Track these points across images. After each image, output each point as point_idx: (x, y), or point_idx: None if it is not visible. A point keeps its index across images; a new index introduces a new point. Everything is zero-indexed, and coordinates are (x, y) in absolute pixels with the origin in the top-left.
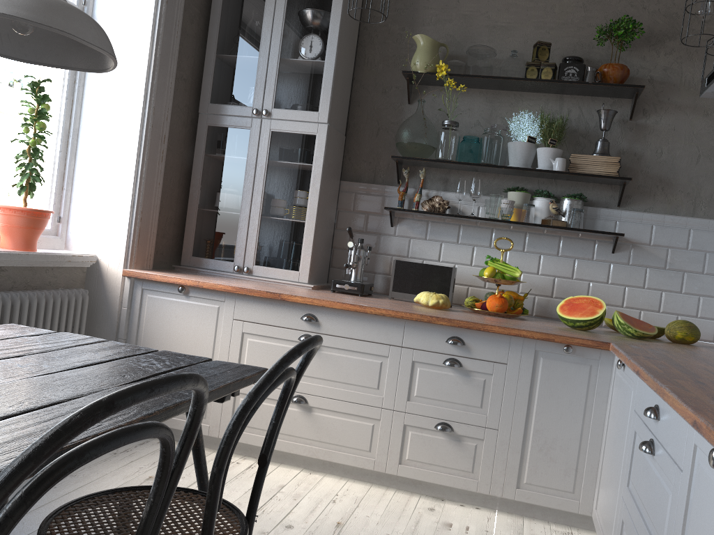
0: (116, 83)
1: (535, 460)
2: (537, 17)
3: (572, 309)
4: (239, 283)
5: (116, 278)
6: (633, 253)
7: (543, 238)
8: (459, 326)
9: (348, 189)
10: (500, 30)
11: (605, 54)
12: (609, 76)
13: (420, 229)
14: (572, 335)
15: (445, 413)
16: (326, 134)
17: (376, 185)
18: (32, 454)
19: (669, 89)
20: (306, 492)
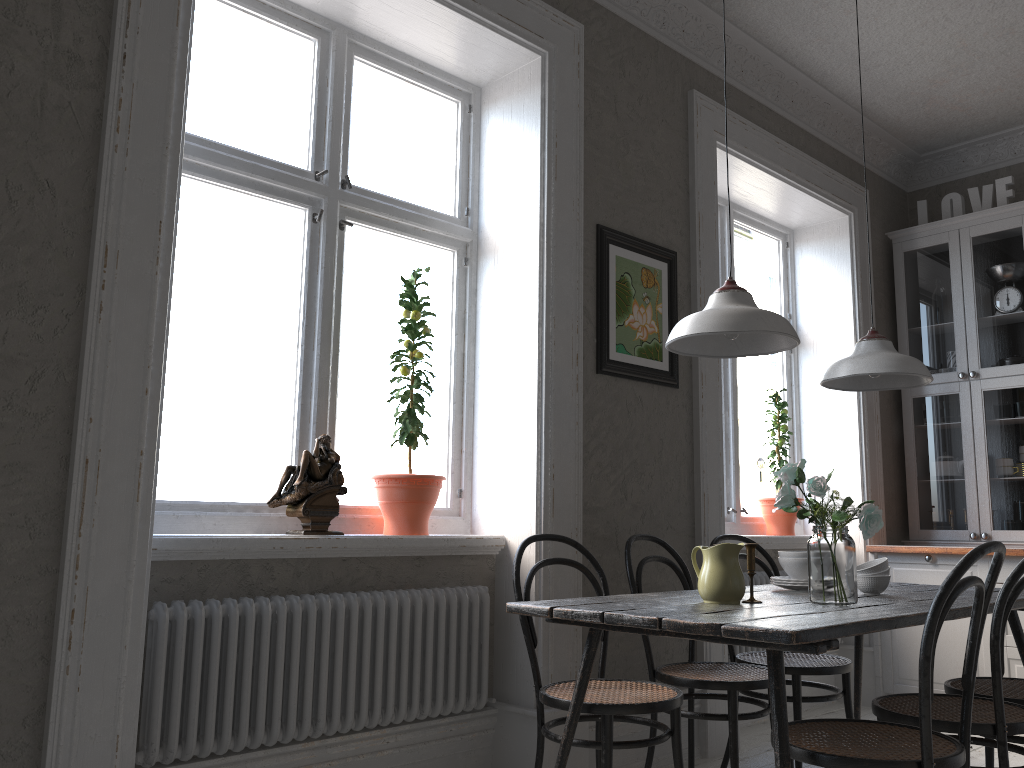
0: None
1: None
2: None
3: None
4: None
5: (858, 555)
6: None
7: None
8: None
9: None
10: None
11: None
12: None
13: None
14: None
15: None
16: None
17: None
18: (1020, 567)
19: None
20: None
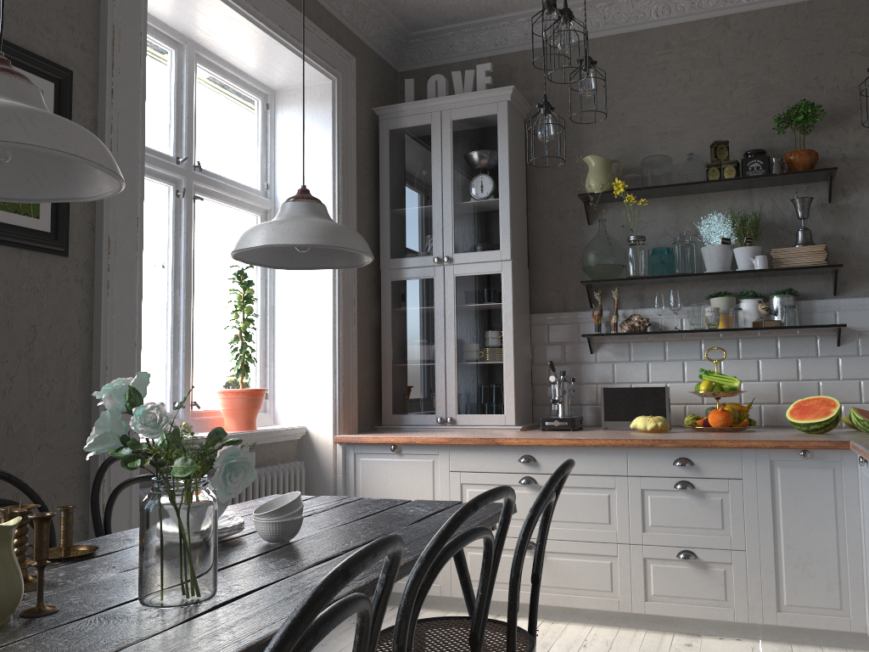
0: None
1: (792, 578)
2: (709, 116)
3: (803, 412)
4: (449, 434)
5: (327, 446)
6: (861, 342)
7: (758, 341)
8: (684, 446)
9: (539, 322)
10: (672, 135)
11: (788, 140)
12: (797, 163)
13: (623, 351)
14: (806, 439)
15: (685, 540)
16: (511, 271)
17: (568, 313)
18: (439, 539)
19: (866, 164)
20: (553, 640)
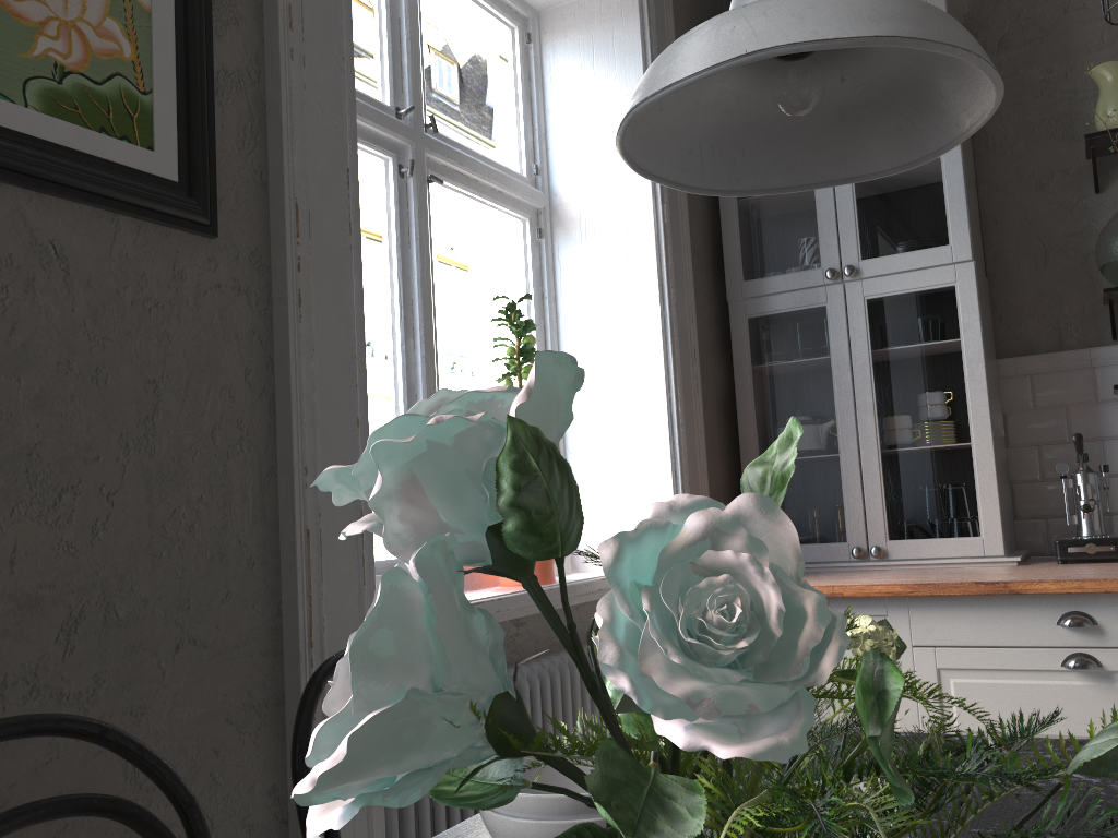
0: (608, 281)
1: None
2: None
3: None
4: (897, 577)
5: None
6: None
7: None
8: None
9: (1014, 372)
10: None
11: None
12: None
13: None
14: None
15: None
16: (975, 279)
17: (1071, 352)
18: None
19: None
20: None
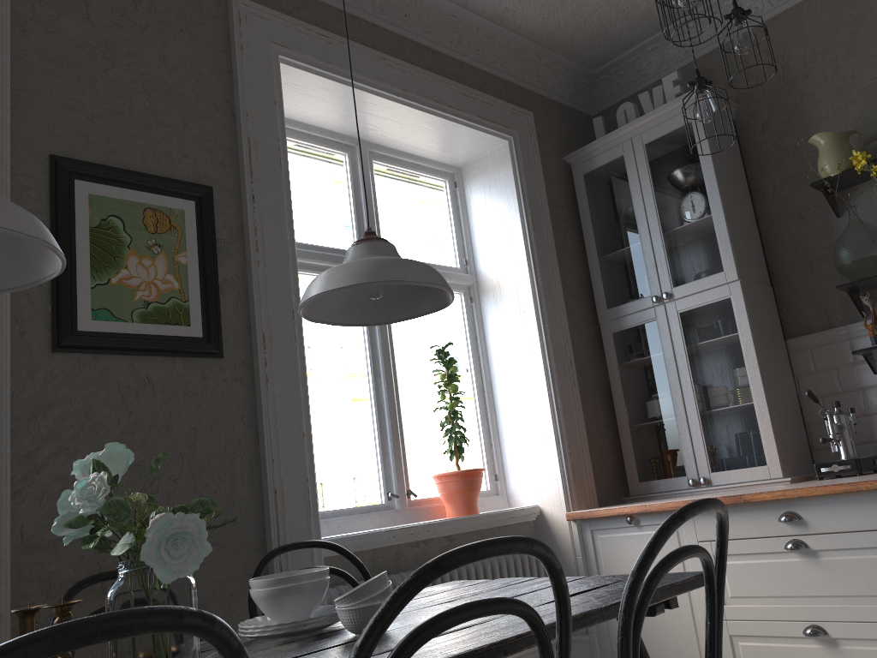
0: (510, 324)
1: None
2: None
3: None
4: (693, 497)
5: (563, 525)
6: None
7: None
8: None
9: (799, 347)
10: None
11: None
12: None
13: None
14: None
15: None
16: (741, 292)
17: (834, 329)
18: (378, 616)
19: None
20: None
